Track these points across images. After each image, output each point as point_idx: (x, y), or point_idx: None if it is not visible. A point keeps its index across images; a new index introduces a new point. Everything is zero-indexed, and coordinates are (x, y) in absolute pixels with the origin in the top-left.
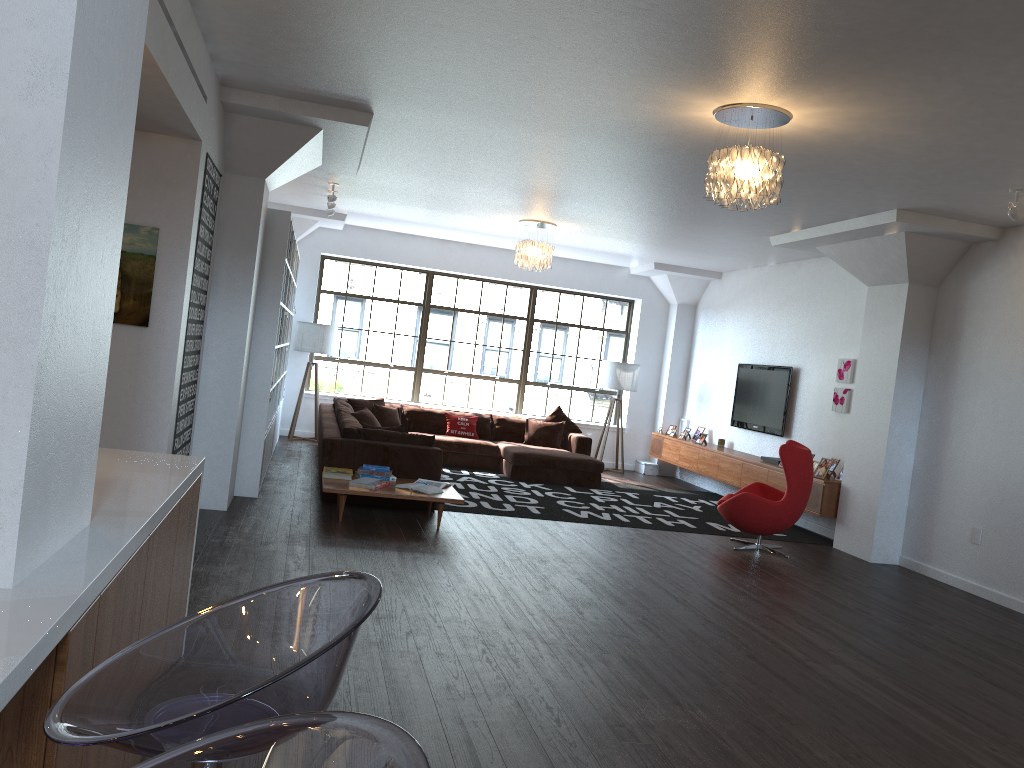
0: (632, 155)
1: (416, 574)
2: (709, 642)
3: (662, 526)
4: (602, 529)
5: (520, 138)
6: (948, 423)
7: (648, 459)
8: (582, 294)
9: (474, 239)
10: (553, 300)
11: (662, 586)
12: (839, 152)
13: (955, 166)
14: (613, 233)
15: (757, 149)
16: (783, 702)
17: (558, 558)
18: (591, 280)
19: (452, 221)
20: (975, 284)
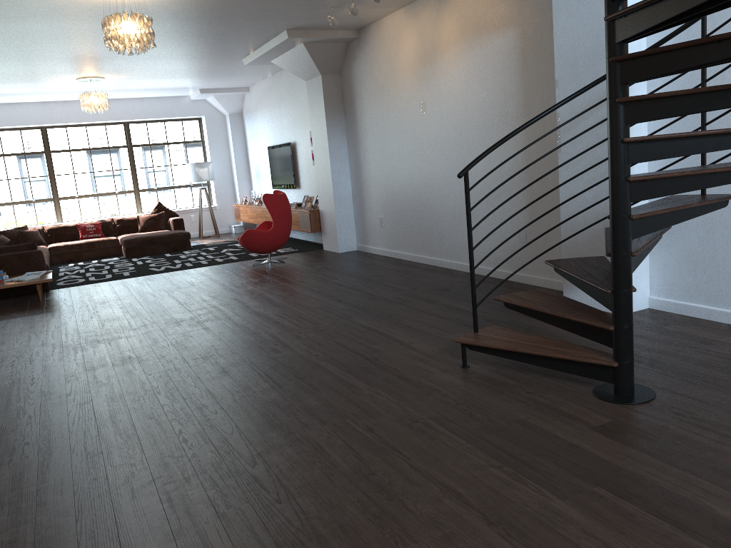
0: (87, 25)
1: (1, 331)
2: (178, 321)
3: (214, 263)
4: (168, 274)
5: (1, 27)
6: (360, 158)
7: (238, 223)
8: (162, 121)
9: (64, 97)
10: (143, 129)
11: (177, 298)
12: (205, 3)
13: (279, 0)
14: (147, 76)
15: (125, 14)
16: (194, 340)
17: (117, 299)
18: (164, 110)
19: (32, 88)
20: (355, 68)
